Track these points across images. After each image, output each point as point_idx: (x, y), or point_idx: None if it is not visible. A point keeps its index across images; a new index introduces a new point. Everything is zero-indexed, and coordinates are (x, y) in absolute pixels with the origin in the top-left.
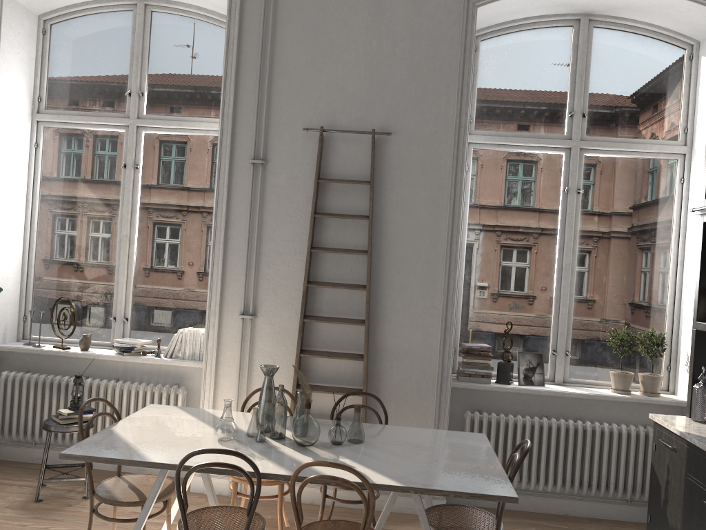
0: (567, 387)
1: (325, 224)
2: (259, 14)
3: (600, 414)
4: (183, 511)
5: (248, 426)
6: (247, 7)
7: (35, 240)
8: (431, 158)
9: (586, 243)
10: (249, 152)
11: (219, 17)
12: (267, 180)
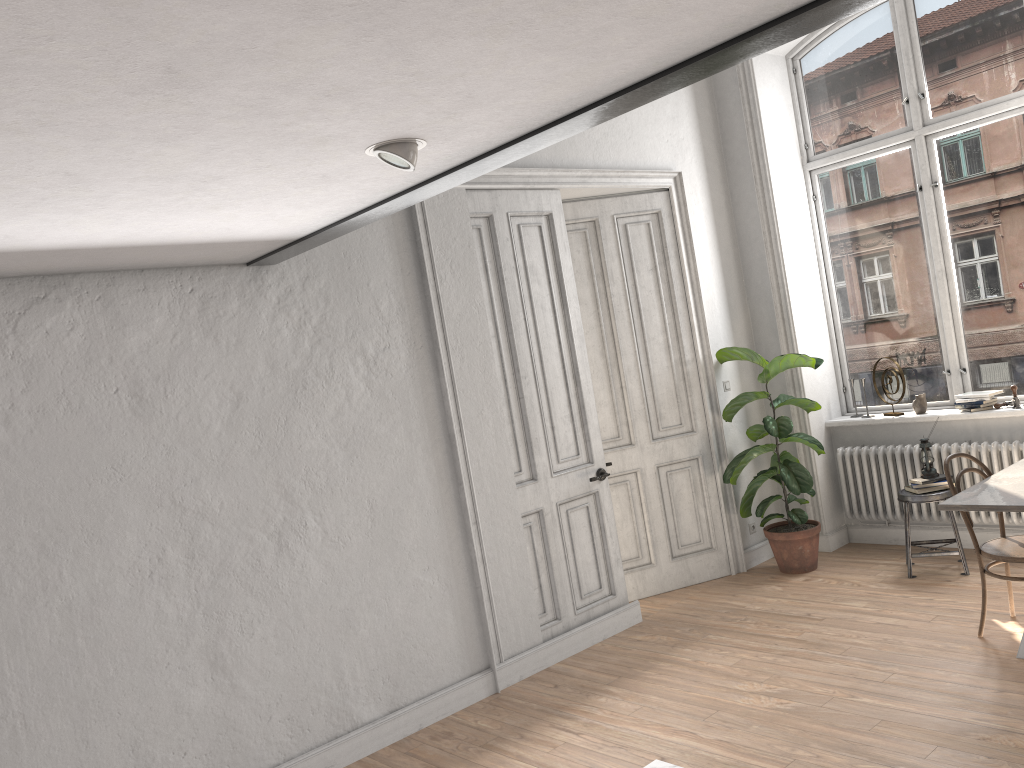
0: None
1: None
2: None
3: None
4: None
5: None
6: None
7: (836, 302)
8: None
9: None
10: None
11: None
12: None
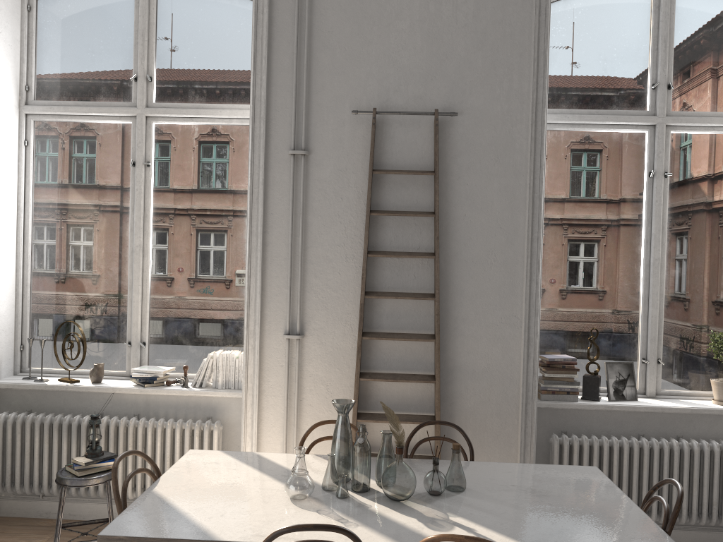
0: (662, 400)
1: (382, 224)
2: None
3: (703, 430)
4: None
5: (318, 474)
6: None
7: (30, 255)
8: (505, 141)
9: (676, 234)
10: (288, 141)
11: None
12: (310, 174)
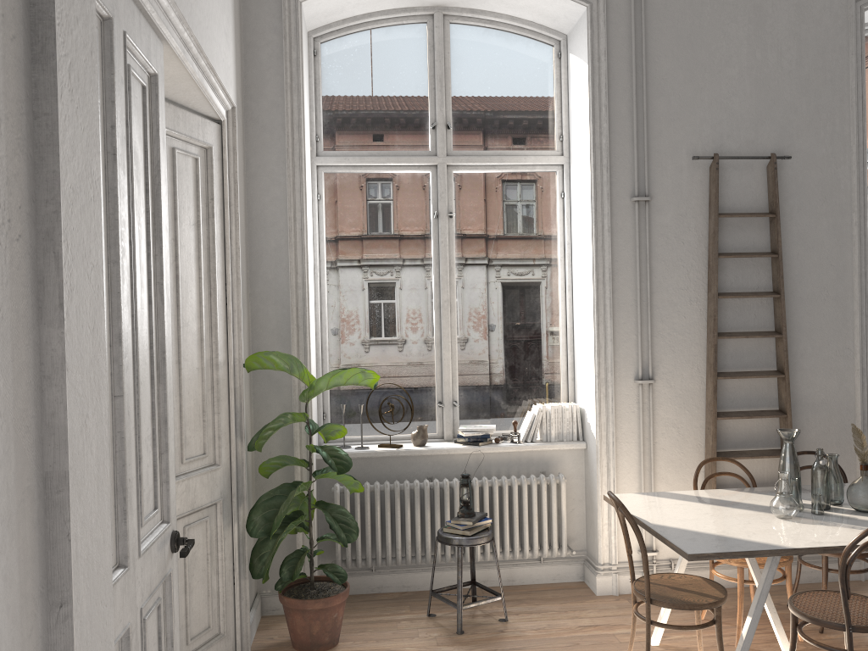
0: None
1: (722, 266)
2: (625, 24)
3: None
4: (846, 597)
5: (760, 501)
6: (610, 17)
7: (327, 316)
8: (830, 182)
9: None
10: (628, 188)
11: (537, 28)
12: (651, 220)
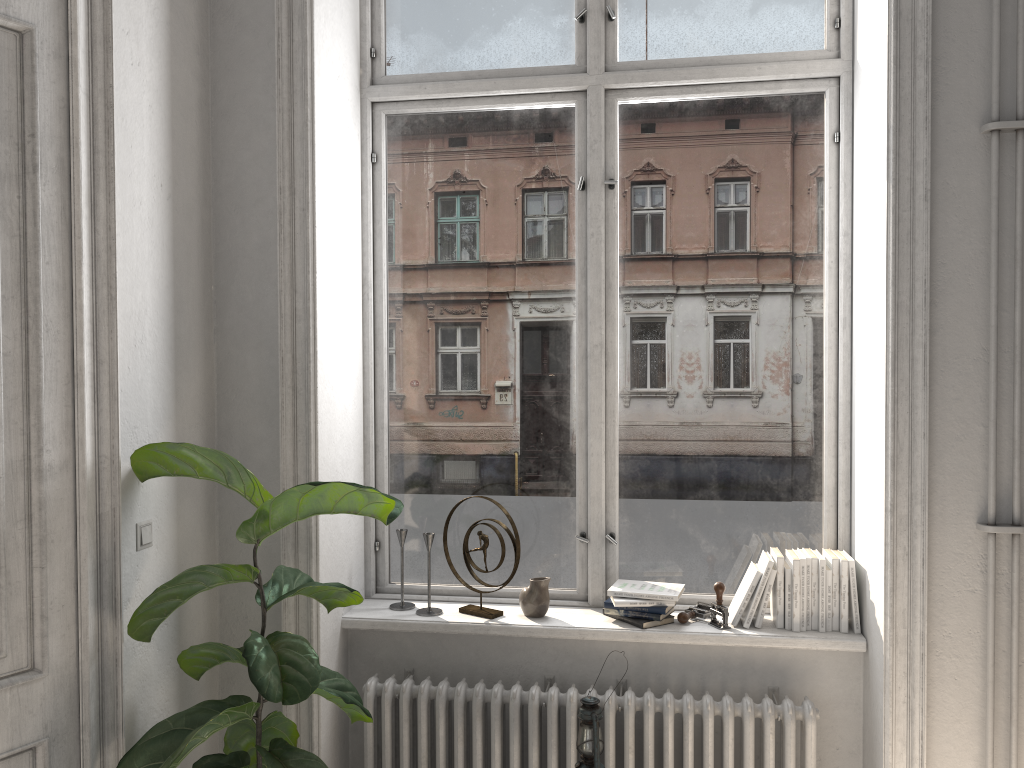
0: None
1: None
2: None
3: None
4: None
5: None
6: None
7: (386, 371)
8: None
9: None
10: (977, 104)
11: None
12: None
